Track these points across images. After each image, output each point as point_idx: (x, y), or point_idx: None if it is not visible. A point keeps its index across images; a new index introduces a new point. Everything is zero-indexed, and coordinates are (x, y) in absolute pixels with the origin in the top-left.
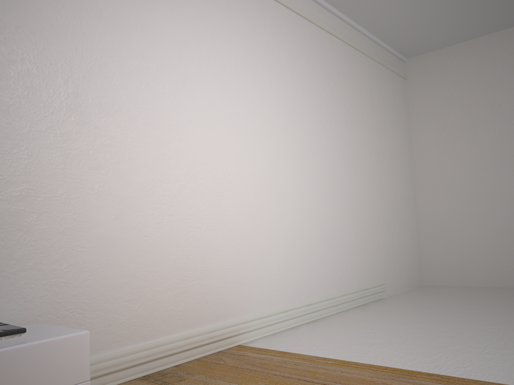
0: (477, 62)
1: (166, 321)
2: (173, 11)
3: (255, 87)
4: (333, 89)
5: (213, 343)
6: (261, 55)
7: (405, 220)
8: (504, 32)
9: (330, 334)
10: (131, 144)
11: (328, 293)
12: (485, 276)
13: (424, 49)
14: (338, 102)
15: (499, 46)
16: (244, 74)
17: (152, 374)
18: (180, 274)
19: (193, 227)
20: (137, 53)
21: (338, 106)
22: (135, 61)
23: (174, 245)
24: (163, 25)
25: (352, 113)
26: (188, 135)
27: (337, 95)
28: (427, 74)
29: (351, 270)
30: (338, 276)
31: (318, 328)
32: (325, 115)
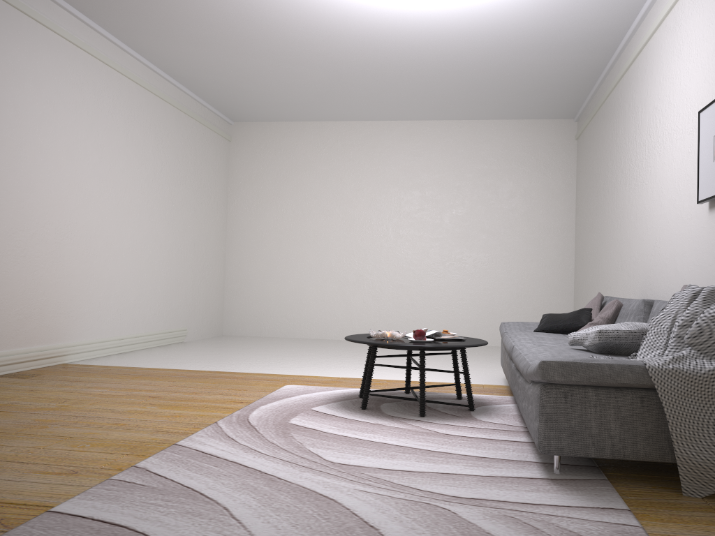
0: (292, 143)
1: (14, 337)
2: (38, 88)
3: (95, 151)
4: (161, 152)
5: (45, 359)
6: (103, 122)
7: (213, 274)
8: (315, 124)
9: (140, 359)
10: (0, 198)
11: (137, 331)
12: (275, 328)
13: (249, 119)
14: (164, 163)
15: (310, 134)
16: (87, 140)
17: (3, 375)
18: (26, 303)
19: (38, 266)
20: (9, 125)
21: (164, 167)
22: (7, 131)
23: (24, 280)
24: (29, 100)
25: (176, 173)
26: (40, 191)
27: (163, 158)
28: (250, 142)
29: (159, 315)
30: (147, 318)
31: (129, 356)
32: (151, 176)
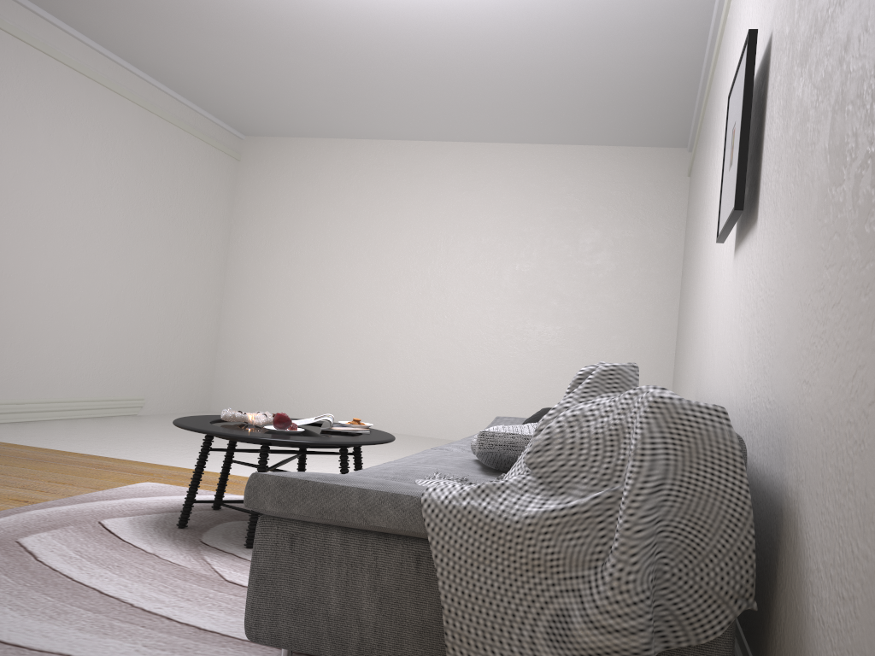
0: (315, 166)
1: None
2: None
3: None
4: (112, 163)
5: None
6: (5, 113)
7: (197, 330)
8: (346, 142)
9: (28, 431)
10: None
11: (52, 395)
12: (275, 407)
13: (263, 132)
14: (117, 178)
15: (339, 155)
16: None
17: None
18: None
19: None
20: None
21: (116, 183)
22: None
23: None
24: None
25: (137, 193)
26: None
27: (116, 170)
28: (263, 163)
29: (94, 376)
30: (71, 379)
31: (22, 427)
32: (92, 192)
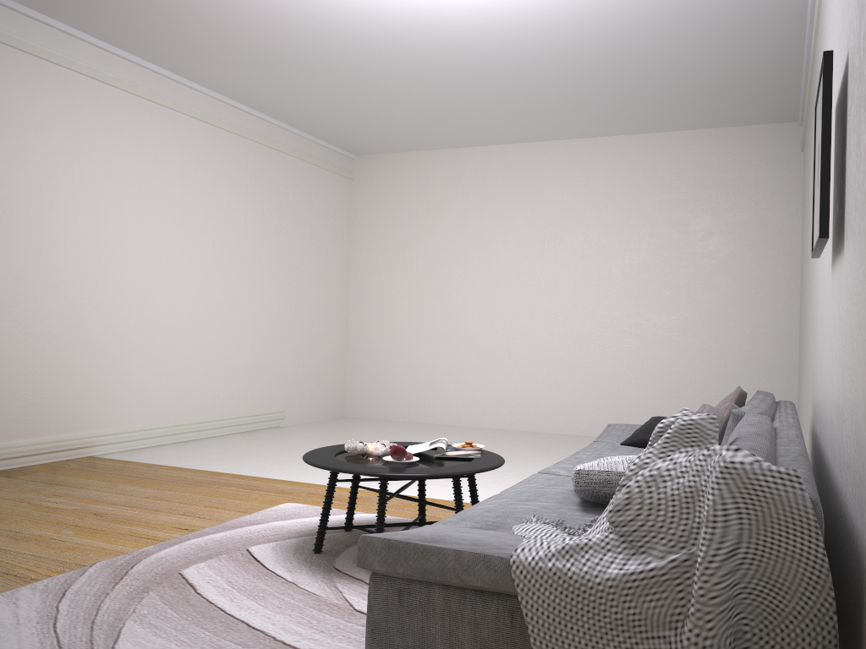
0: (423, 177)
1: (14, 427)
2: (45, 136)
3: (135, 205)
4: (239, 200)
5: (61, 452)
6: (146, 170)
7: (326, 343)
8: (450, 152)
9: (187, 451)
10: None
11: (205, 416)
12: (403, 410)
13: (372, 151)
14: (244, 213)
15: (444, 165)
16: (122, 192)
17: None
18: (33, 387)
19: (49, 344)
20: (2, 182)
21: (244, 217)
22: None
23: (28, 361)
24: (32, 151)
25: (263, 224)
26: (51, 257)
27: (243, 206)
28: (375, 179)
29: (239, 395)
30: (220, 400)
31: (182, 447)
32: (224, 229)
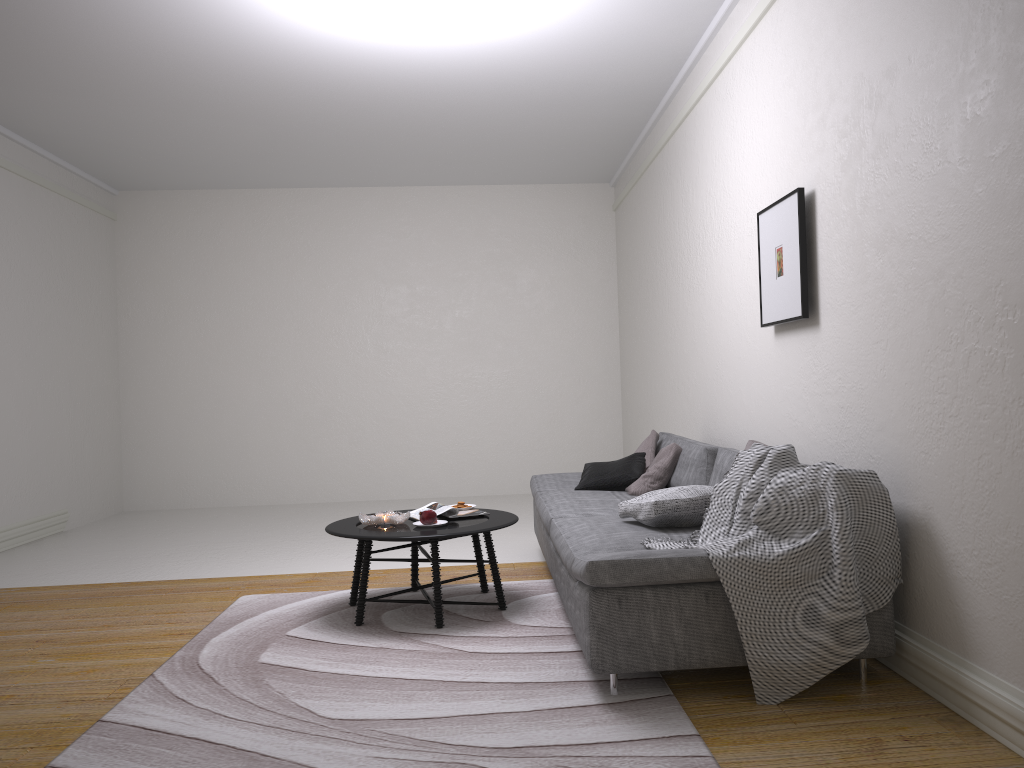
0: (214, 221)
1: None
2: None
3: None
4: (7, 249)
5: None
6: None
7: (102, 423)
8: (247, 192)
9: (1, 571)
10: None
11: None
12: (206, 495)
13: (144, 187)
14: (14, 266)
15: (241, 208)
16: None
17: None
18: None
19: None
20: None
21: (14, 271)
22: None
23: None
24: None
25: (33, 279)
26: None
27: (12, 257)
28: (147, 221)
29: (22, 496)
30: (4, 505)
31: None
32: None
